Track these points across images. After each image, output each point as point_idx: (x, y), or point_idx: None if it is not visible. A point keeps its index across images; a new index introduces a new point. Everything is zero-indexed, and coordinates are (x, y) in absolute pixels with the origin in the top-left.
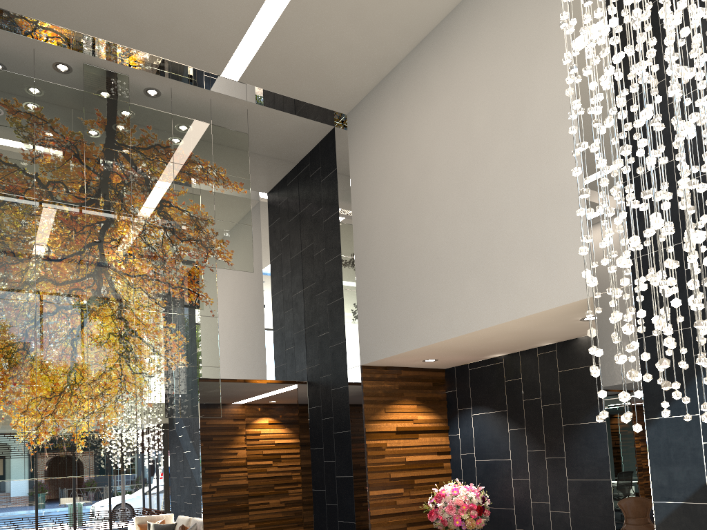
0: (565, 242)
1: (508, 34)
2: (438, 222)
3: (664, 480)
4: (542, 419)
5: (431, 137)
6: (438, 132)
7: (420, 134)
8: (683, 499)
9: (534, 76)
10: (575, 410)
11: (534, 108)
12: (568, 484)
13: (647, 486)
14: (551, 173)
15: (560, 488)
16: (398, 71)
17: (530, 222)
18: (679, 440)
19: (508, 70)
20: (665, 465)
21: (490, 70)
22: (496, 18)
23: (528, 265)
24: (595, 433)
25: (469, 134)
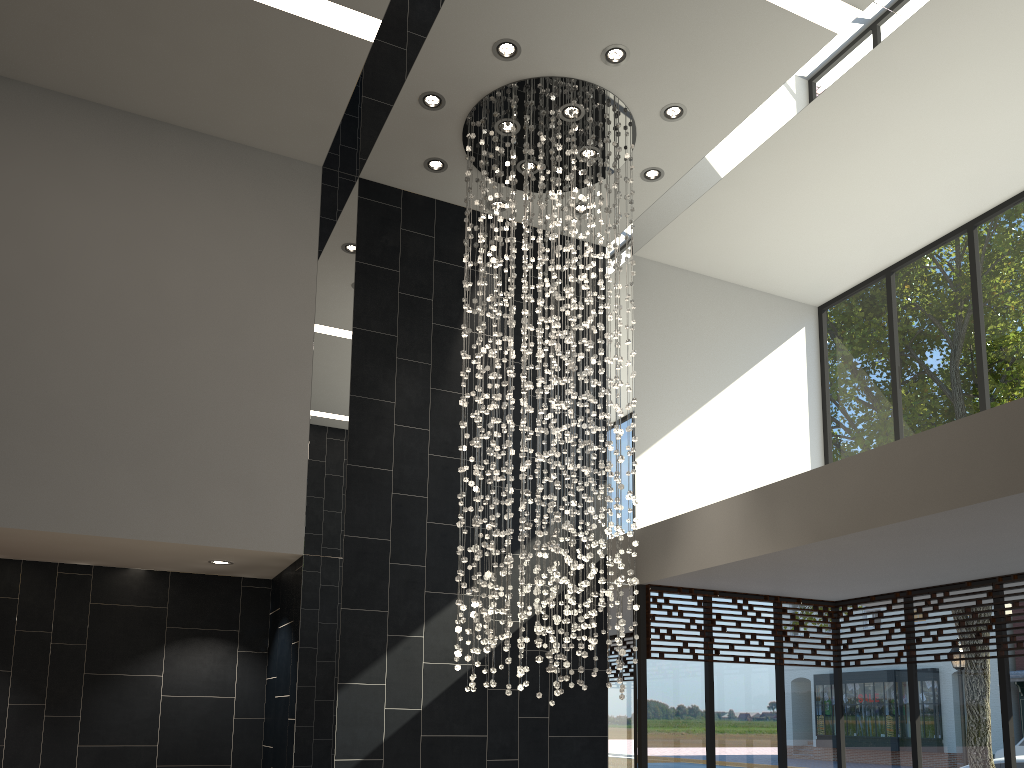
0: (277, 488)
1: (238, 227)
2: (65, 361)
3: (348, 740)
4: (49, 662)
5: (75, 240)
6: (92, 244)
7: (48, 218)
8: (363, 757)
9: (266, 299)
10: (110, 656)
11: (260, 330)
12: (80, 751)
13: (332, 745)
14: (271, 410)
15: (65, 757)
16: (13, 91)
17: (235, 445)
18: (366, 705)
19: (231, 264)
20: (351, 726)
21: (204, 242)
22: (224, 196)
23: (224, 490)
24: (136, 688)
25: (155, 288)
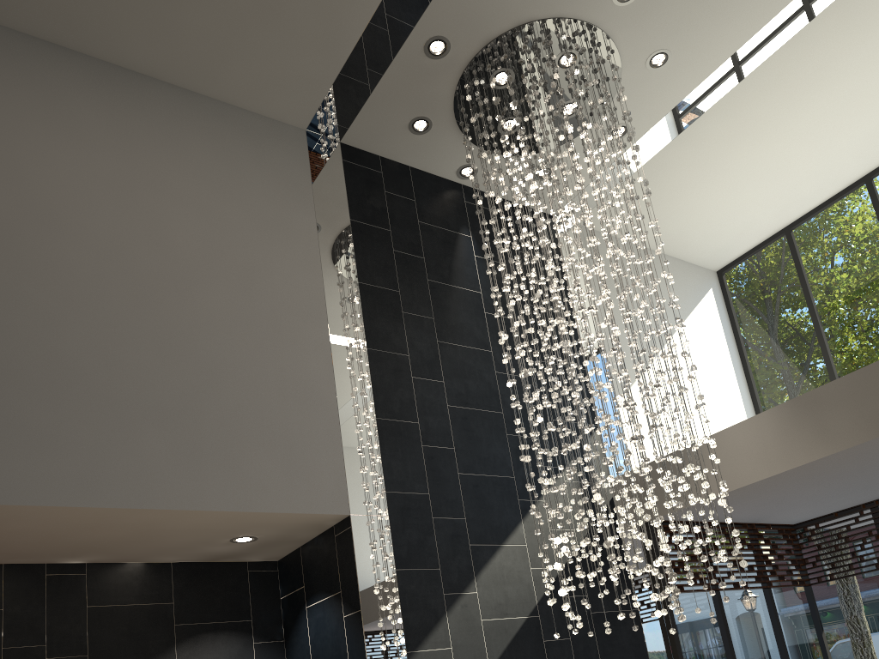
0: (313, 445)
1: (236, 182)
2: (74, 314)
3: None
4: None
5: (70, 186)
6: (89, 191)
7: (38, 161)
8: None
9: (273, 253)
10: None
11: (272, 283)
12: None
13: None
14: (295, 364)
15: None
16: None
17: (265, 402)
18: None
19: (234, 218)
20: None
21: (205, 194)
22: (217, 151)
23: (261, 450)
24: None
25: (160, 239)
